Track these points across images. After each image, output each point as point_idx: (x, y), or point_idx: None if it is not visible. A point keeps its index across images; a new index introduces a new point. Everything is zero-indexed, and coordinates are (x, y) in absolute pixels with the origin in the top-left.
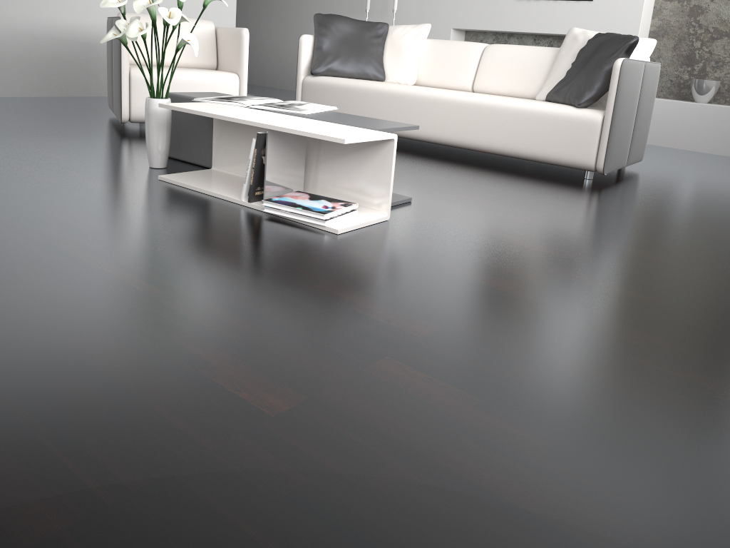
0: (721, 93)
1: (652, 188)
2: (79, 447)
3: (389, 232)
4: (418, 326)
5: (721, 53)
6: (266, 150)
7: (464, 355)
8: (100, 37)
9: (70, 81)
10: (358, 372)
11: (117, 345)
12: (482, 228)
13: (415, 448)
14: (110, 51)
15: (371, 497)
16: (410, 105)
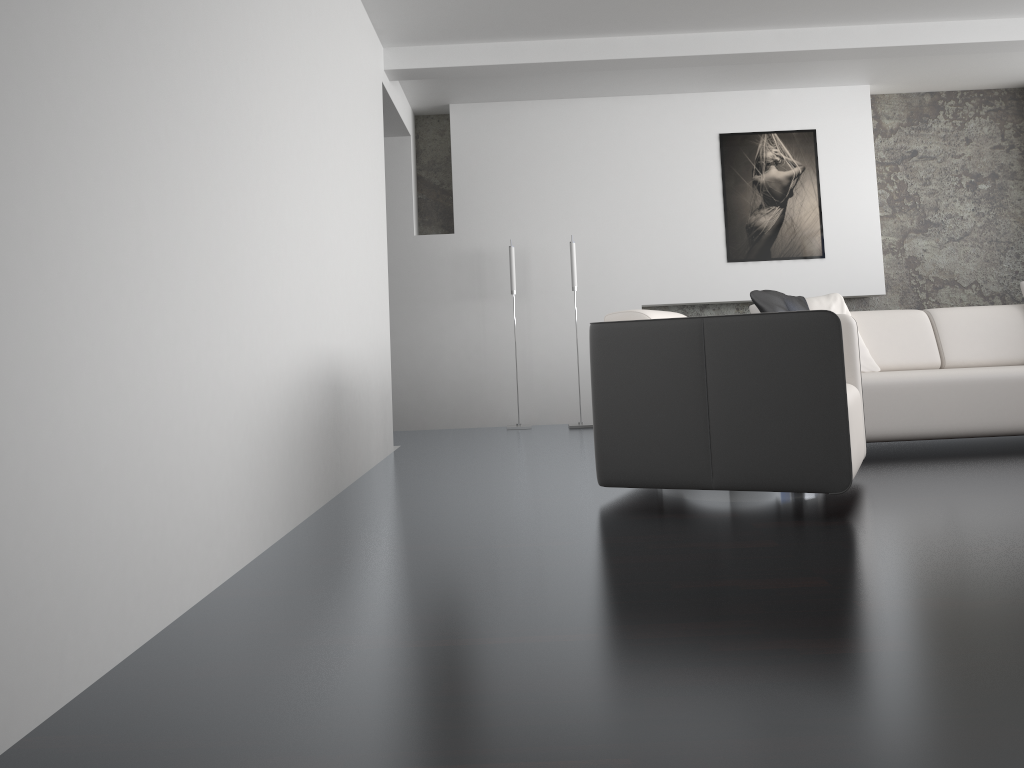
0: None
1: None
2: None
3: None
4: None
5: (948, 301)
6: None
7: None
8: (340, 372)
9: (328, 468)
10: None
11: None
12: None
13: None
14: (674, 377)
15: None
16: (982, 392)
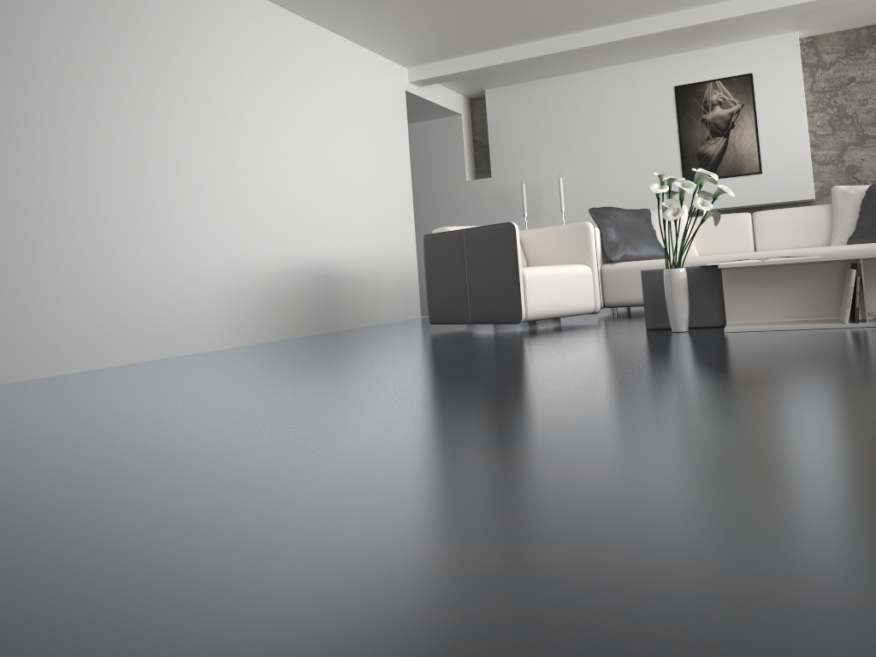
0: None
1: None
2: None
3: None
4: None
5: None
6: (863, 277)
7: None
8: (335, 268)
9: (318, 317)
10: None
11: None
12: None
13: None
14: (452, 263)
15: None
16: None
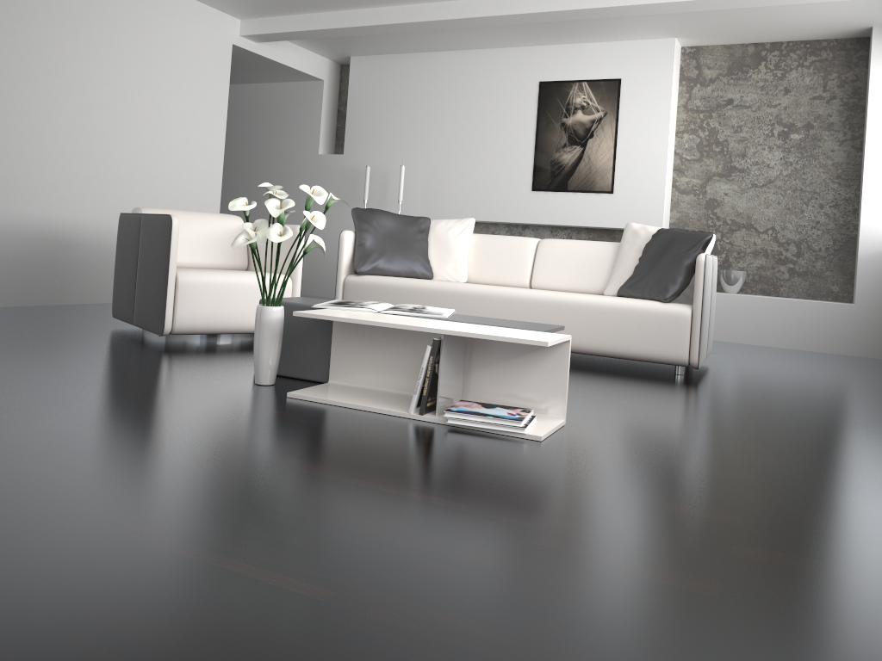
0: (747, 283)
1: (743, 380)
2: (606, 636)
3: (582, 436)
4: (723, 516)
5: (741, 243)
6: (441, 357)
7: (790, 536)
8: (73, 233)
9: (32, 287)
10: (731, 557)
11: (505, 555)
12: (655, 427)
13: (851, 607)
14: (131, 251)
15: (869, 644)
16: (480, 305)
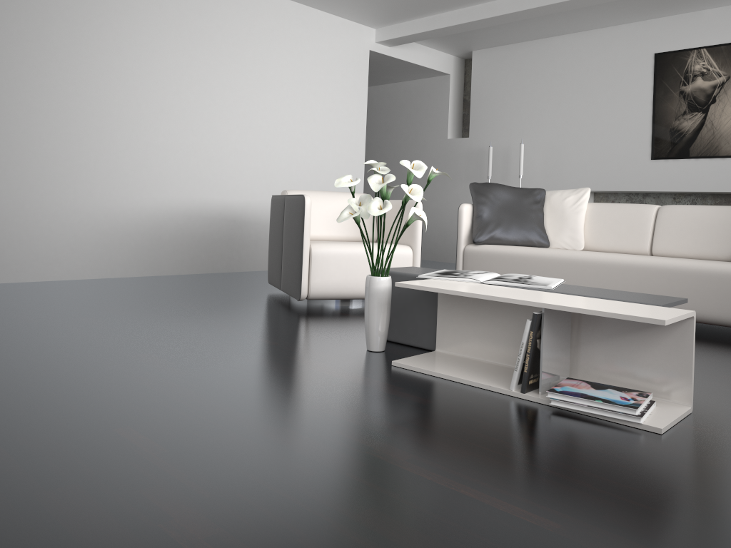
0: None
1: None
2: None
3: (714, 429)
4: None
5: None
6: (542, 333)
7: None
8: (245, 214)
9: (216, 258)
10: None
11: None
12: None
13: None
14: (278, 227)
15: None
16: (596, 272)
